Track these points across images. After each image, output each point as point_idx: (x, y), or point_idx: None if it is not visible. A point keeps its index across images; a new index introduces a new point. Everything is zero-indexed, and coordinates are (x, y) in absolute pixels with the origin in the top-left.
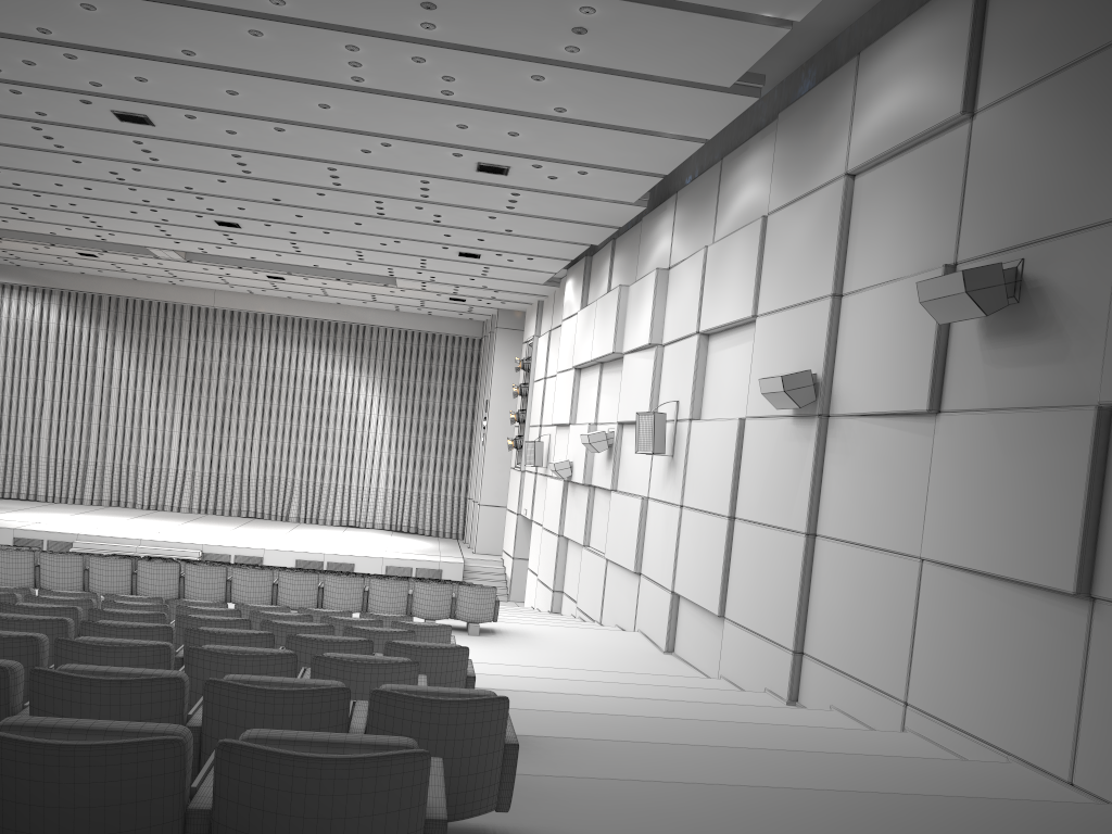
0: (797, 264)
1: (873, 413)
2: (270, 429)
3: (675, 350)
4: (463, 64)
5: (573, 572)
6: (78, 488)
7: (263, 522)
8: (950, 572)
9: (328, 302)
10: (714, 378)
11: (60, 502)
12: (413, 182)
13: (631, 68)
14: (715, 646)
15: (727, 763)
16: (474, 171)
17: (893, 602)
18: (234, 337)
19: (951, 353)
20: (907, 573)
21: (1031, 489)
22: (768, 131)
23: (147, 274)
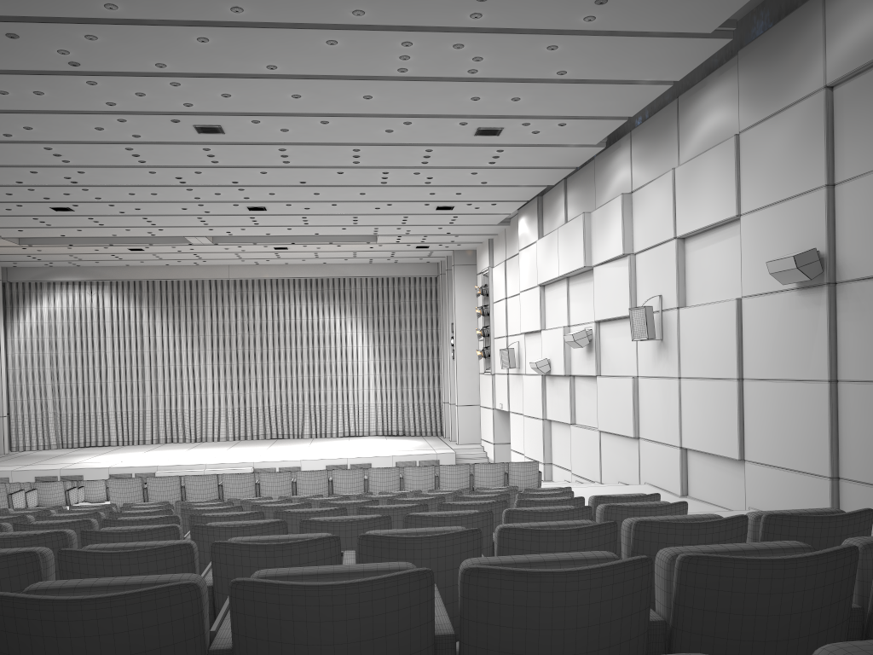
0: (781, 167)
1: None
2: (281, 368)
3: (650, 255)
4: (493, 45)
5: (561, 447)
6: (141, 432)
7: (285, 441)
8: None
9: (316, 263)
10: (696, 272)
11: (128, 444)
12: (418, 152)
13: (633, 28)
14: (734, 485)
15: None
16: (472, 135)
17: None
18: (244, 300)
19: None
20: None
21: None
22: (727, 68)
23: (178, 259)
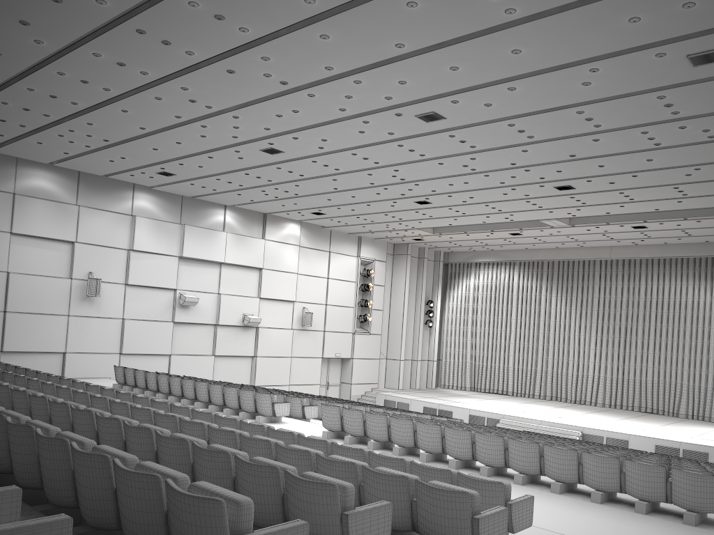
0: None
1: None
2: (661, 345)
3: None
4: None
5: None
6: (531, 387)
7: (654, 416)
8: None
9: (698, 242)
10: None
11: (520, 396)
12: (652, 102)
13: None
14: None
15: None
16: (692, 67)
17: None
18: (630, 279)
19: None
20: None
21: None
22: None
23: (560, 242)
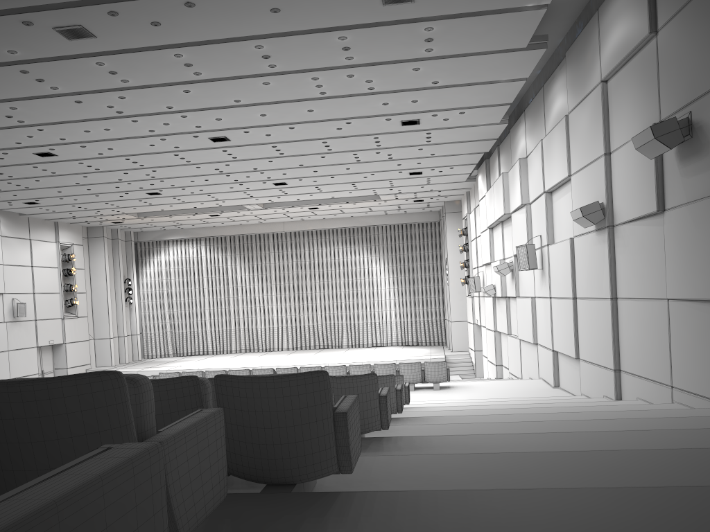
0: (585, 140)
1: (633, 219)
2: (325, 296)
3: (536, 205)
4: (374, 72)
5: (506, 352)
6: (228, 344)
7: (328, 350)
8: (682, 303)
9: (346, 217)
10: (557, 217)
11: (220, 353)
12: (369, 140)
13: (465, 51)
14: (578, 377)
15: (537, 419)
16: (400, 126)
17: (658, 328)
18: (297, 246)
19: (665, 174)
20: (662, 309)
21: (709, 244)
22: (562, 64)
23: (246, 220)
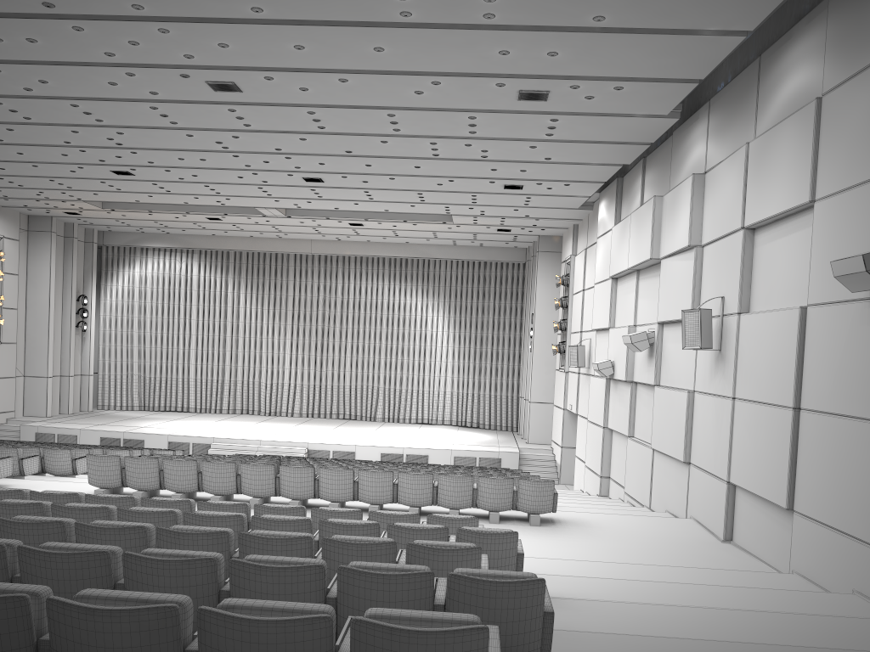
0: (866, 138)
1: None
2: (359, 348)
3: (717, 248)
4: None
5: (619, 460)
6: (218, 401)
7: (356, 423)
8: None
9: (399, 242)
10: (763, 270)
11: (205, 412)
12: (461, 120)
13: None
14: (781, 539)
15: None
16: (515, 100)
17: None
18: (327, 276)
19: None
20: None
21: None
22: (816, 13)
23: (259, 231)
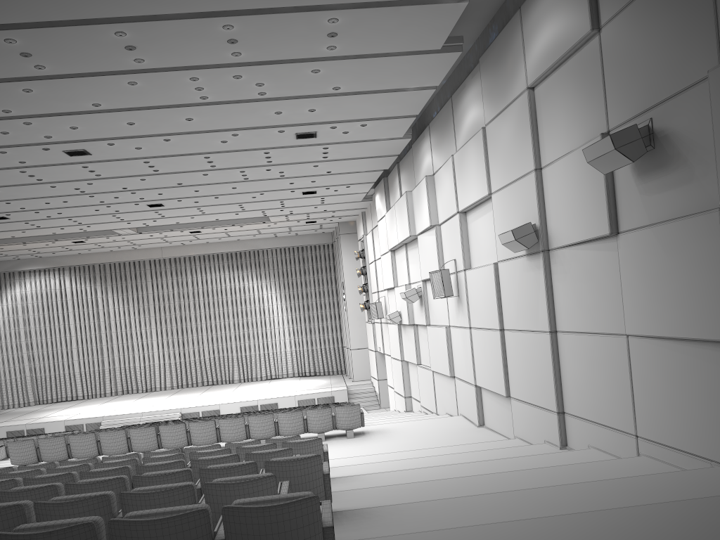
0: (509, 154)
1: (576, 242)
2: (212, 327)
3: (447, 226)
4: (266, 73)
5: (415, 383)
6: (101, 386)
7: (218, 387)
8: (647, 341)
9: (232, 240)
10: (474, 240)
11: (92, 397)
12: (259, 155)
13: (373, 51)
14: (508, 417)
15: (508, 504)
16: (294, 139)
17: (614, 368)
18: (179, 274)
19: (618, 192)
20: (619, 347)
21: (688, 274)
22: (475, 72)
23: (117, 246)
